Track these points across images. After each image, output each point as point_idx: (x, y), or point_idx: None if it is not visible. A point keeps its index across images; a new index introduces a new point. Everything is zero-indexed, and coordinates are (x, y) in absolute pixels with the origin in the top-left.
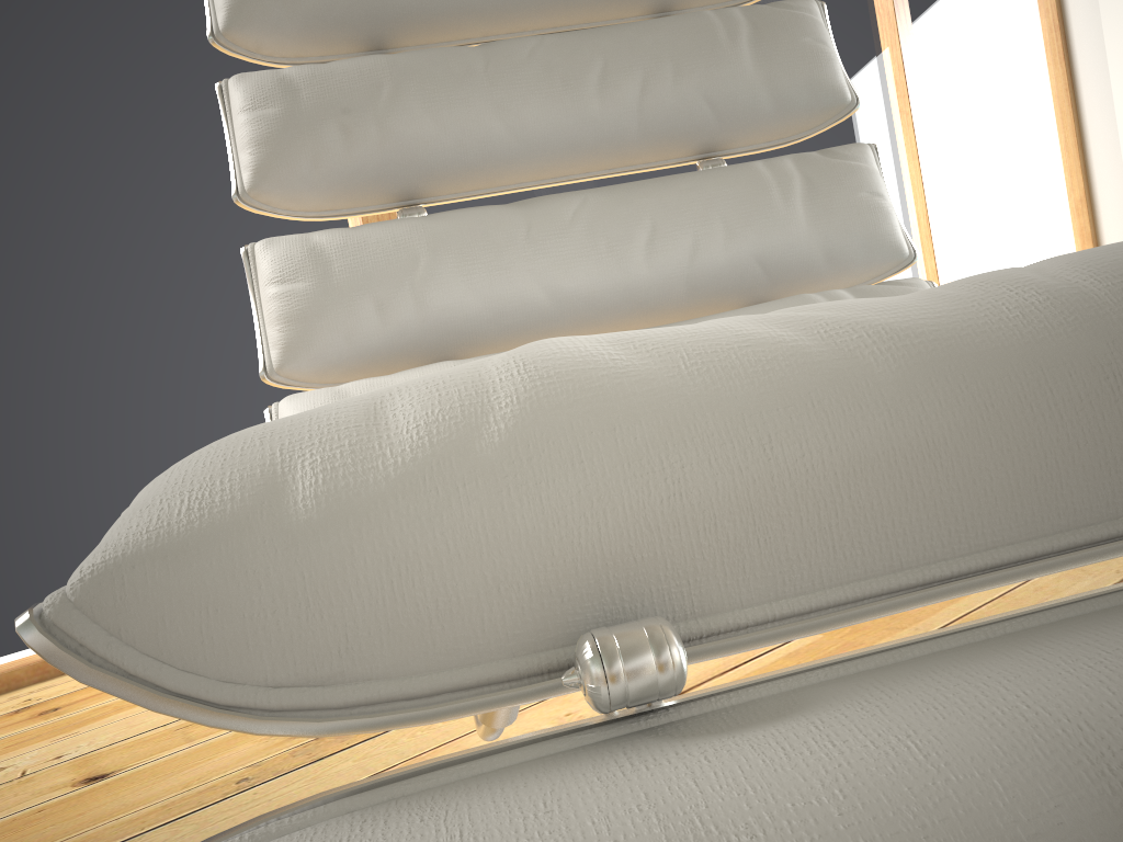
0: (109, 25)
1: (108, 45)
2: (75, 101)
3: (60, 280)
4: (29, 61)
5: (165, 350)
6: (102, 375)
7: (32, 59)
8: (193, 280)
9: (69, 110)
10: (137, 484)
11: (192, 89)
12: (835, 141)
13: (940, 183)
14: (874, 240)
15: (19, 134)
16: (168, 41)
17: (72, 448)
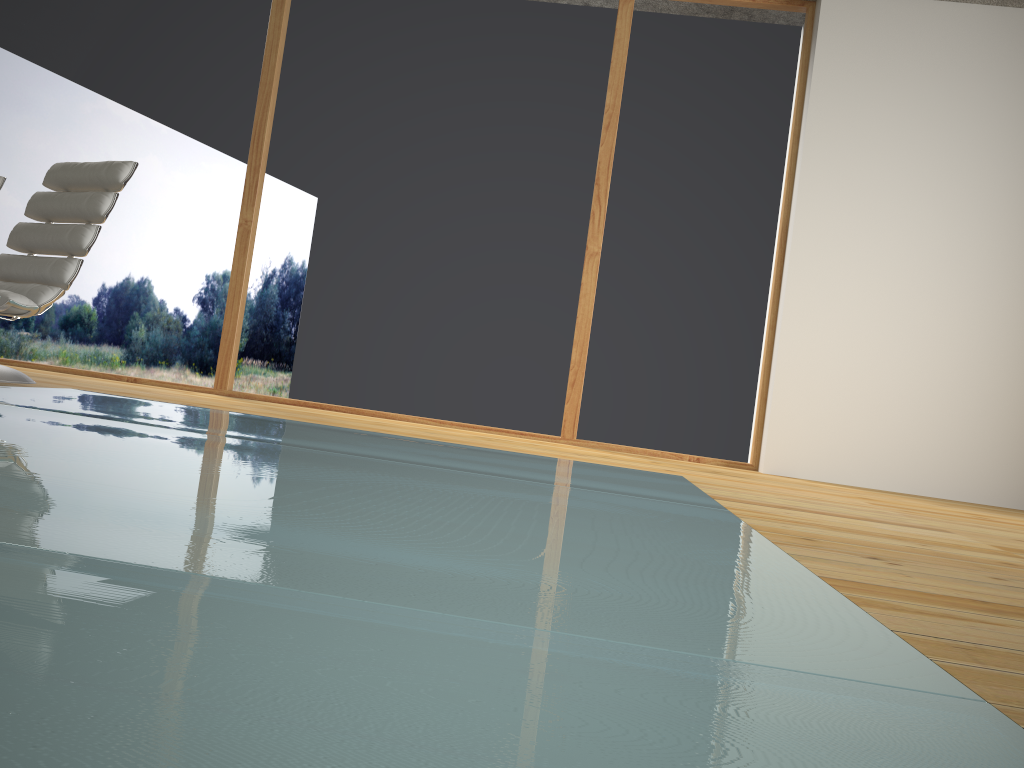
0: (174, 189)
1: (172, 195)
2: (157, 211)
3: (134, 263)
4: (148, 197)
5: (155, 292)
6: (135, 295)
7: (149, 197)
8: (171, 273)
9: (154, 213)
10: (132, 331)
11: (192, 211)
12: (513, 282)
13: (600, 322)
14: (58, 278)
15: (138, 218)
16: (190, 195)
17: (120, 314)
